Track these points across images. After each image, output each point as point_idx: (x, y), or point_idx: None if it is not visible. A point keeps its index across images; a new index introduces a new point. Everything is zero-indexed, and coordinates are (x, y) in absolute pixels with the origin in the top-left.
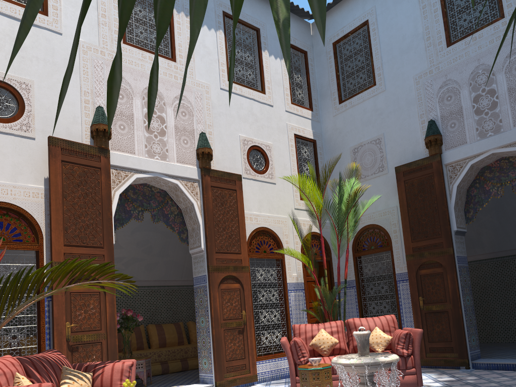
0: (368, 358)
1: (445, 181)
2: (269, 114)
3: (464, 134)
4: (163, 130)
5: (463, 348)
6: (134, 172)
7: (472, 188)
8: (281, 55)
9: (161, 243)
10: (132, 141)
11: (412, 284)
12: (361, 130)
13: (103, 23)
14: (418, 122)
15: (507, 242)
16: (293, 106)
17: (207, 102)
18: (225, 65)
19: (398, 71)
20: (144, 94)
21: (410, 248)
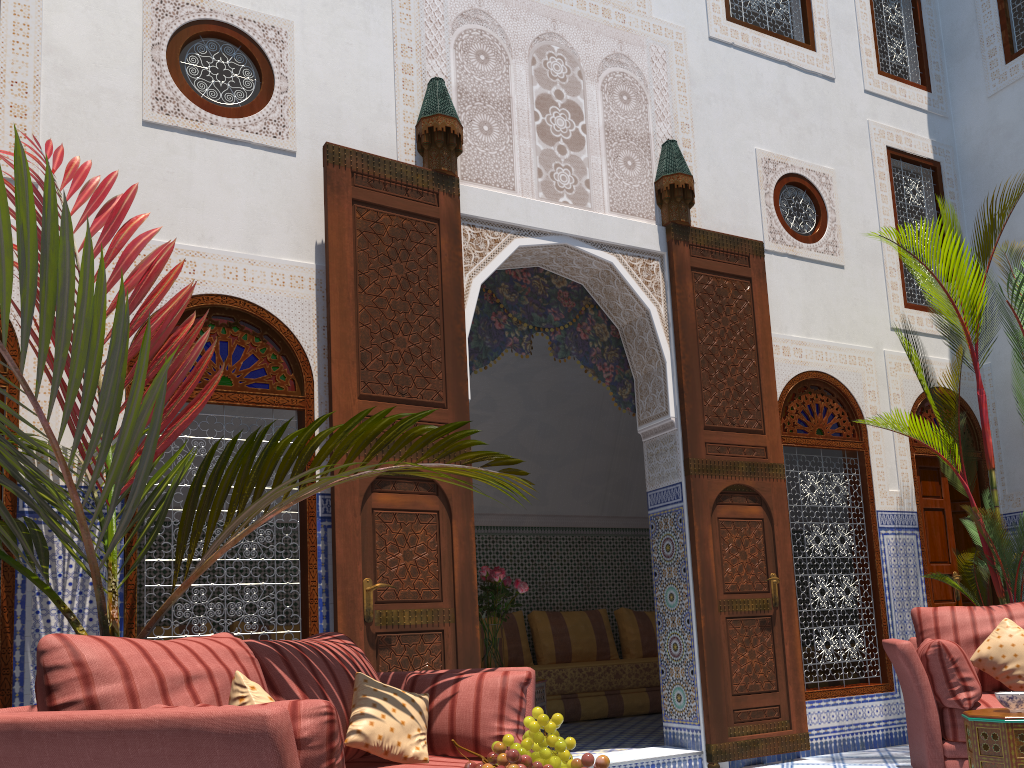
0: None
1: None
2: (825, 98)
3: None
4: (578, 137)
5: None
6: (513, 232)
7: None
8: None
9: (558, 434)
10: (508, 161)
11: None
12: None
13: None
14: None
15: None
16: (883, 79)
17: (678, 71)
18: None
19: None
20: (534, 52)
21: None
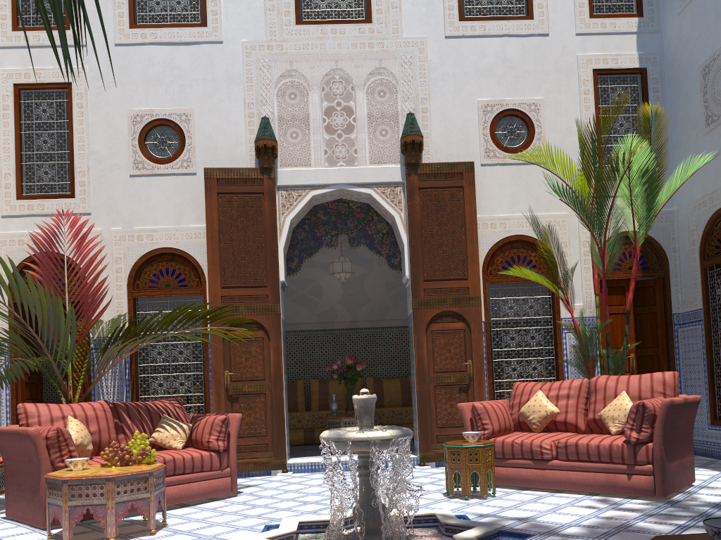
0: (336, 432)
1: None
2: (539, 50)
3: None
4: (350, 125)
5: None
6: (309, 189)
7: None
8: None
9: None
10: (307, 150)
11: None
12: (714, 29)
13: (270, 8)
14: None
15: None
16: (594, 20)
17: (420, 66)
18: None
19: None
20: (324, 83)
21: None
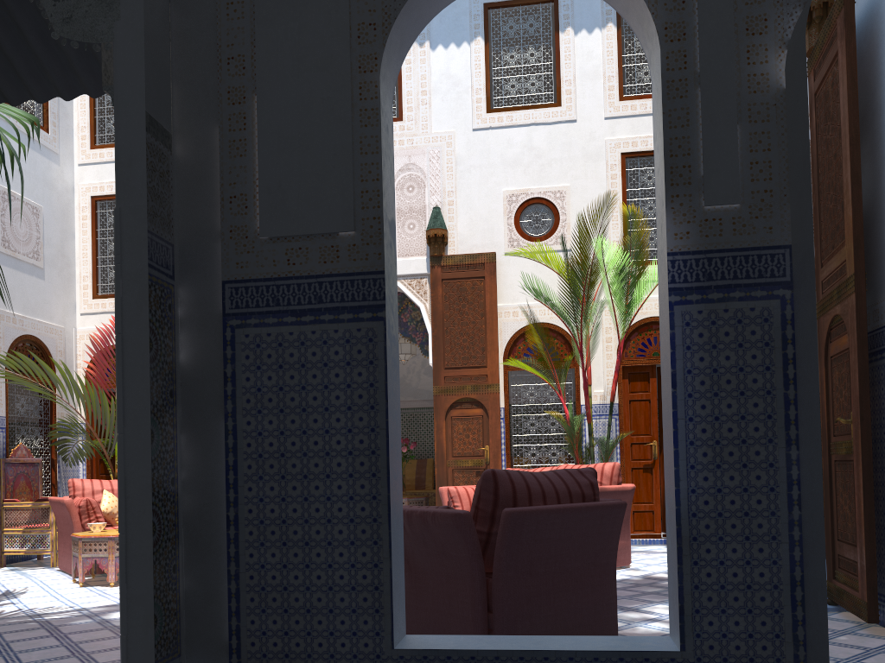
0: None
1: None
2: (566, 136)
3: None
4: None
5: None
6: None
7: None
8: (603, 20)
9: None
10: None
11: None
12: None
13: None
14: None
15: None
16: (624, 103)
17: (448, 159)
18: (483, 90)
19: None
20: None
21: None
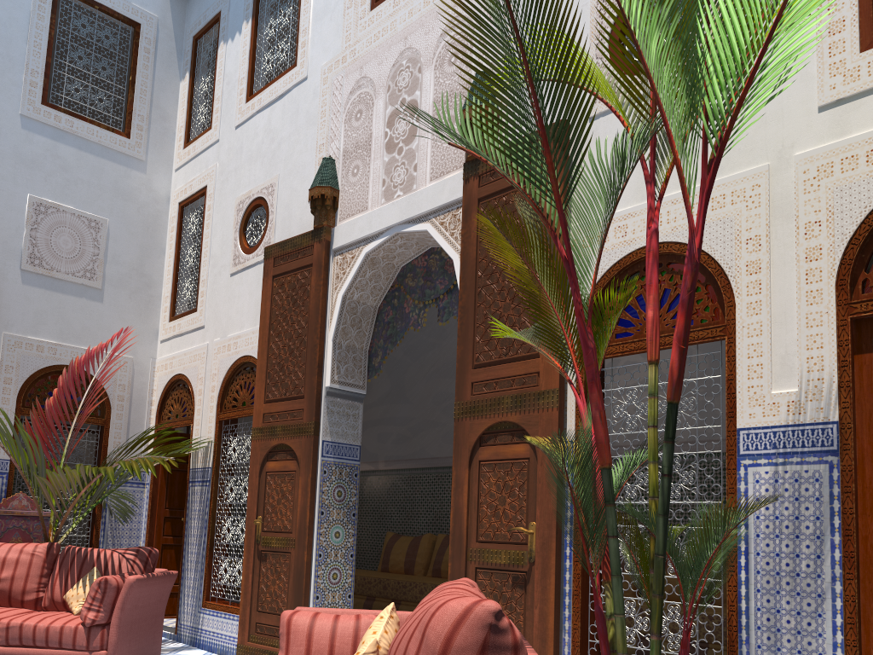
0: None
1: None
2: None
3: None
4: (413, 129)
5: None
6: (363, 244)
7: None
8: None
9: None
10: (365, 187)
11: None
12: None
13: (348, 6)
14: None
15: None
16: None
17: None
18: None
19: None
20: (390, 80)
21: None
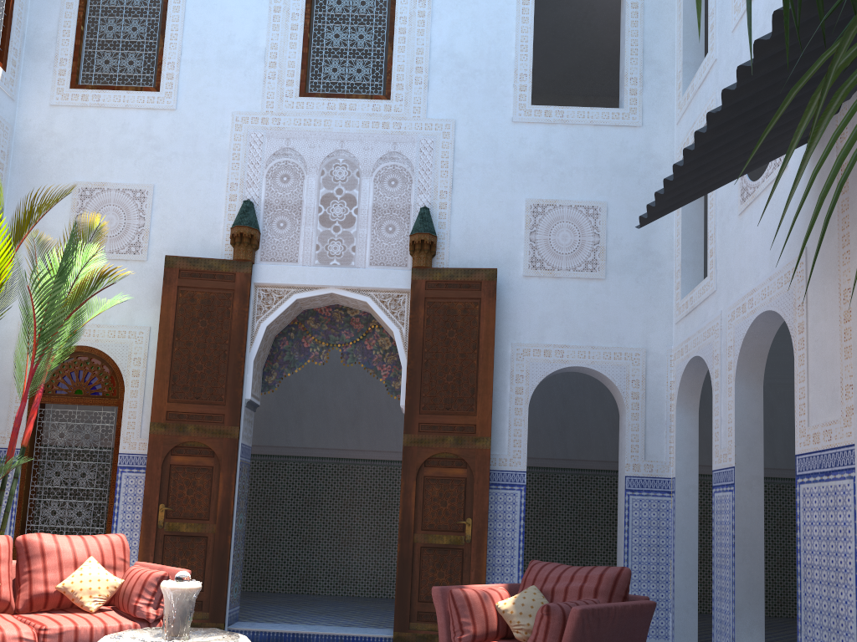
0: None
1: (250, 311)
2: None
3: (297, 246)
4: None
5: (221, 604)
6: None
7: (284, 338)
8: None
9: None
10: None
11: (152, 479)
12: (108, 159)
13: None
14: (226, 194)
15: (282, 434)
16: None
17: None
18: None
19: (209, 90)
20: None
21: (163, 412)
